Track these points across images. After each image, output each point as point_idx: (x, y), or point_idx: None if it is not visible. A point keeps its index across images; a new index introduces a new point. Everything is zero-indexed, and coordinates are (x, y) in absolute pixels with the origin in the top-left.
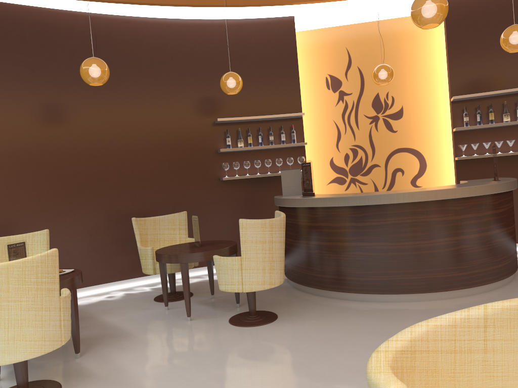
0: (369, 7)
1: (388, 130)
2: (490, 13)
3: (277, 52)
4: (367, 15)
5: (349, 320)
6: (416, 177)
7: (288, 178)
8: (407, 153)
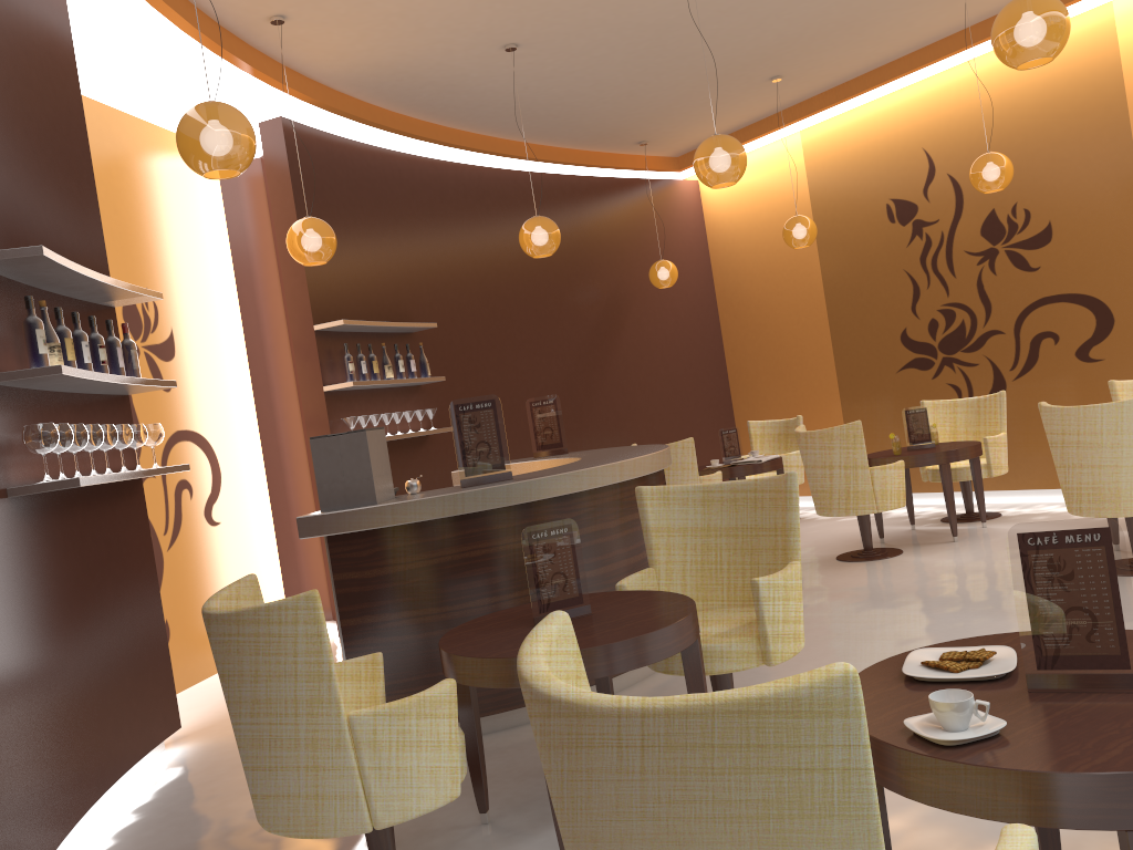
0: (153, 69)
1: None
2: (339, 183)
3: (51, 87)
4: (102, 82)
5: (768, 671)
6: (211, 500)
7: (377, 451)
8: (193, 443)
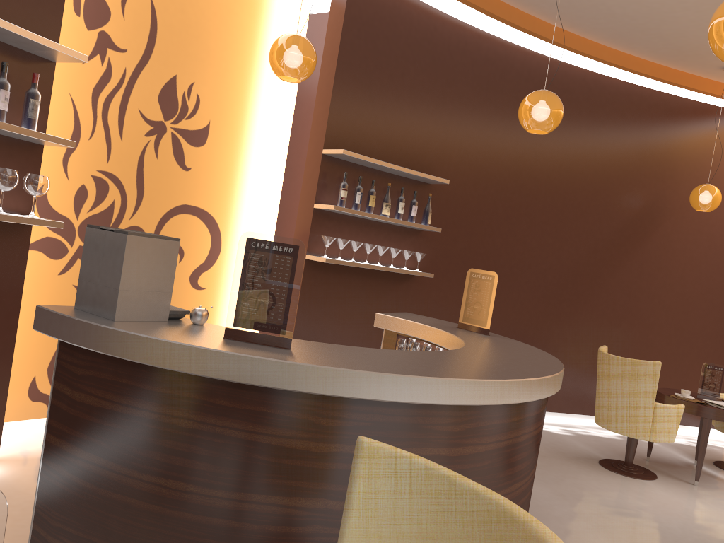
0: None
1: (177, 161)
2: (396, 36)
3: None
4: None
5: None
6: (201, 268)
7: (144, 263)
8: (198, 218)
